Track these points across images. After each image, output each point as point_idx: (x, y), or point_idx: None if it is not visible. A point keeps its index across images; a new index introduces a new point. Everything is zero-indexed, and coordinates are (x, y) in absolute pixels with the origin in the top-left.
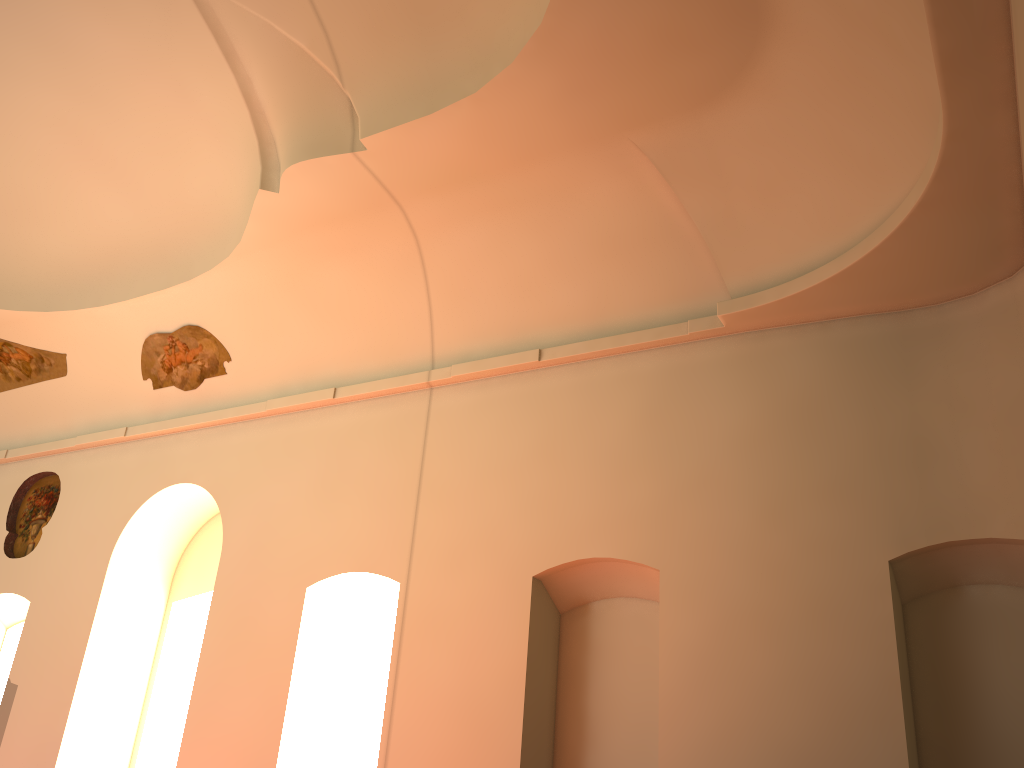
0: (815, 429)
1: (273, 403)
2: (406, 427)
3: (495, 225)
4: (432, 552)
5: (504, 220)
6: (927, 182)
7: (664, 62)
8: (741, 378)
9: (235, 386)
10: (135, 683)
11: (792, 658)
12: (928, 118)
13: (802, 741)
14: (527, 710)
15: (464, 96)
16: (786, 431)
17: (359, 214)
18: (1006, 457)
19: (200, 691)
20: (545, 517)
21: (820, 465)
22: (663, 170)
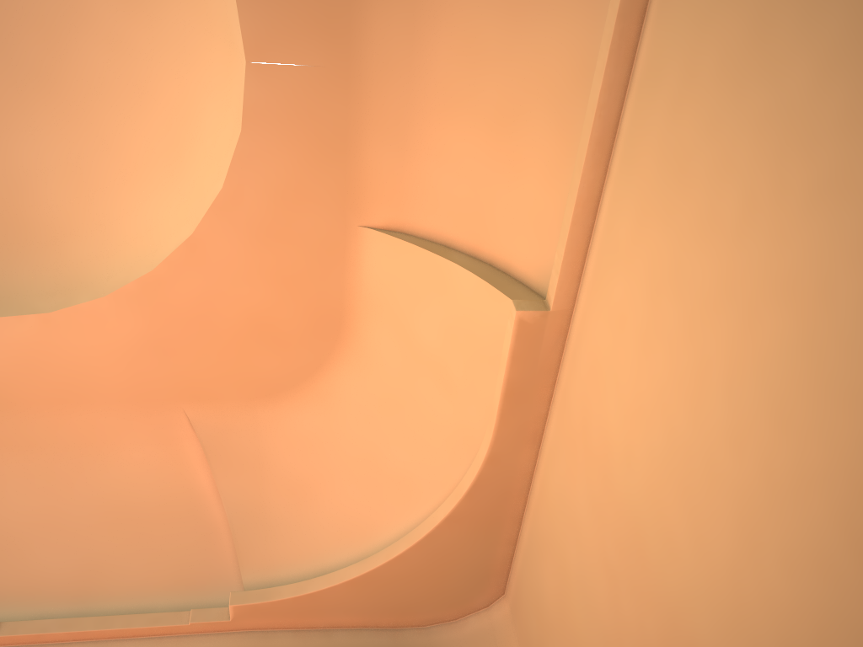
0: None
1: None
2: None
3: None
4: None
5: (9, 461)
6: (460, 497)
7: (248, 347)
8: None
9: None
10: None
11: None
12: (463, 446)
13: None
14: None
15: (34, 312)
16: None
17: None
18: None
19: None
20: None
21: None
22: (207, 449)
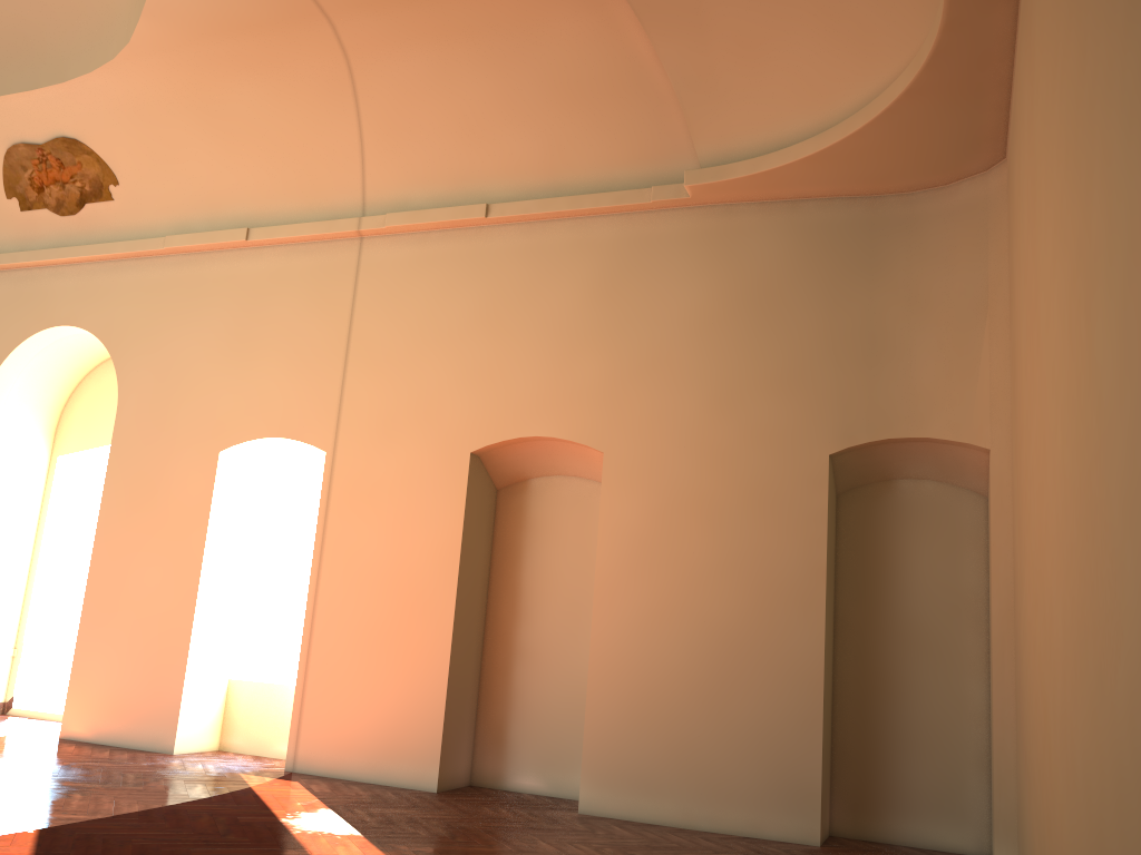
0: (773, 317)
1: (173, 240)
2: (332, 280)
3: (442, 54)
4: (362, 421)
5: (453, 49)
6: (918, 70)
7: None
8: (703, 256)
9: (125, 216)
10: (19, 543)
11: (727, 545)
12: None
13: (729, 622)
14: (461, 586)
15: None
16: (744, 317)
17: (279, 24)
18: (953, 359)
19: (101, 557)
20: (486, 391)
21: (774, 355)
22: (639, 11)
